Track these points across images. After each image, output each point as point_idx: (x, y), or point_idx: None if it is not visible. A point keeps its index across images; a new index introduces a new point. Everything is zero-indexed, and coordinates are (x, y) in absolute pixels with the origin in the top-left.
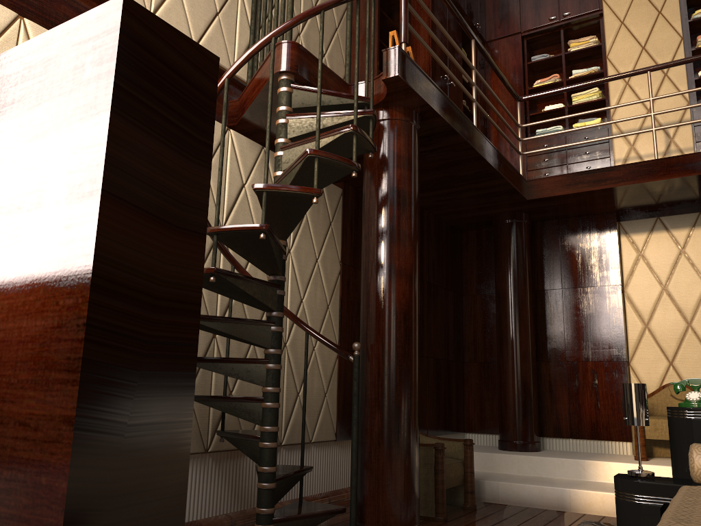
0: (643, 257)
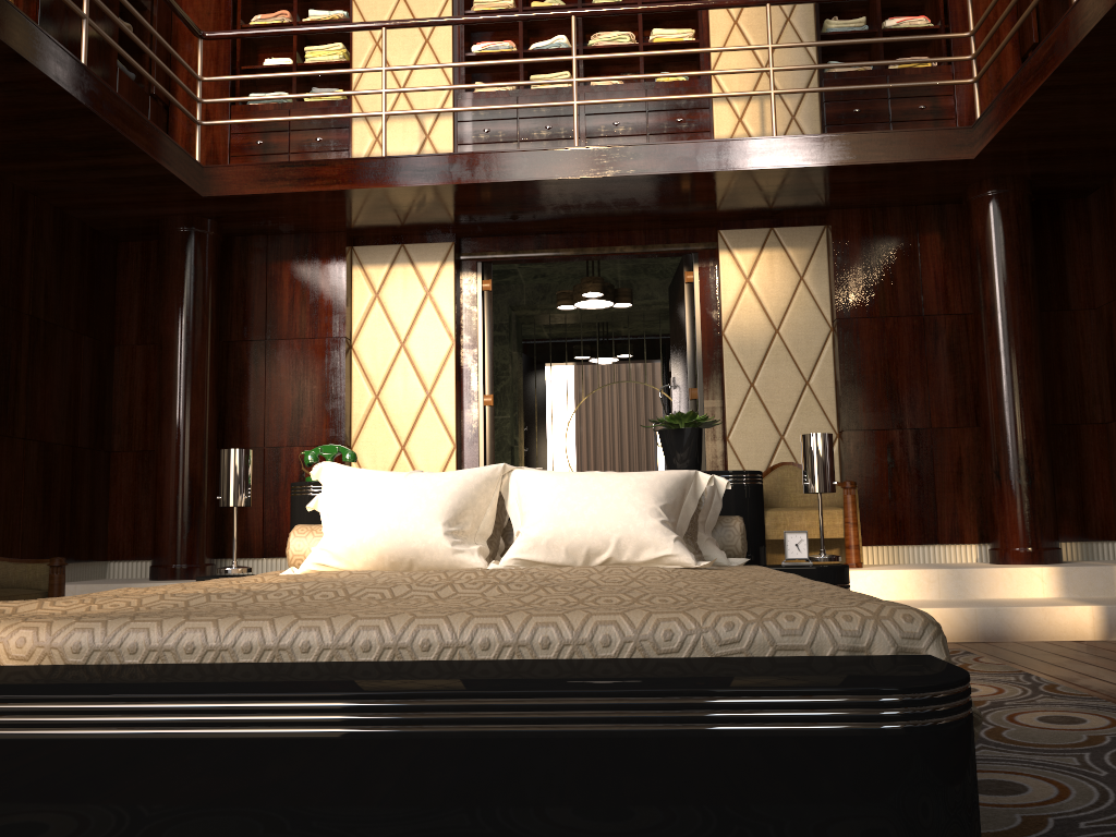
0: (380, 300)
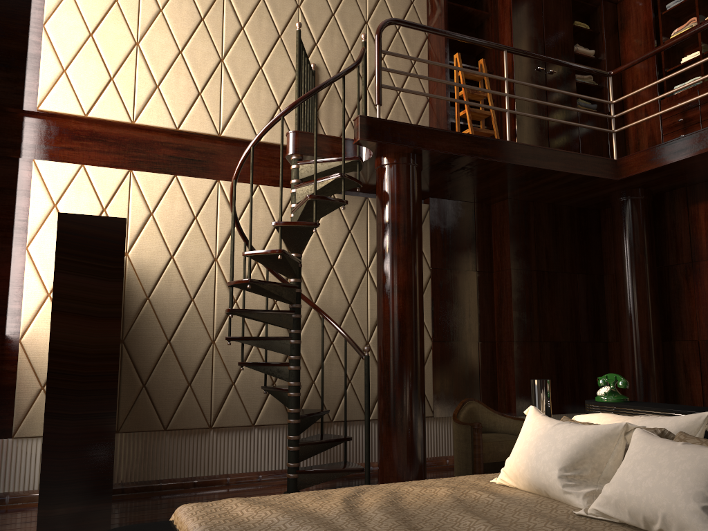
0: None
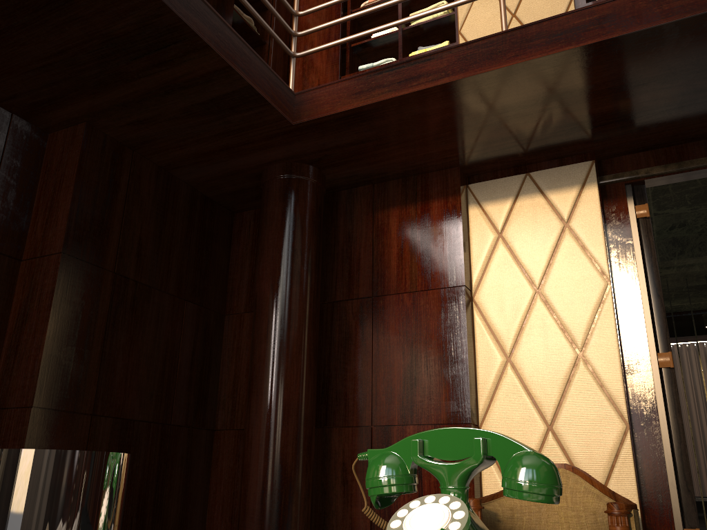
0: (504, 241)
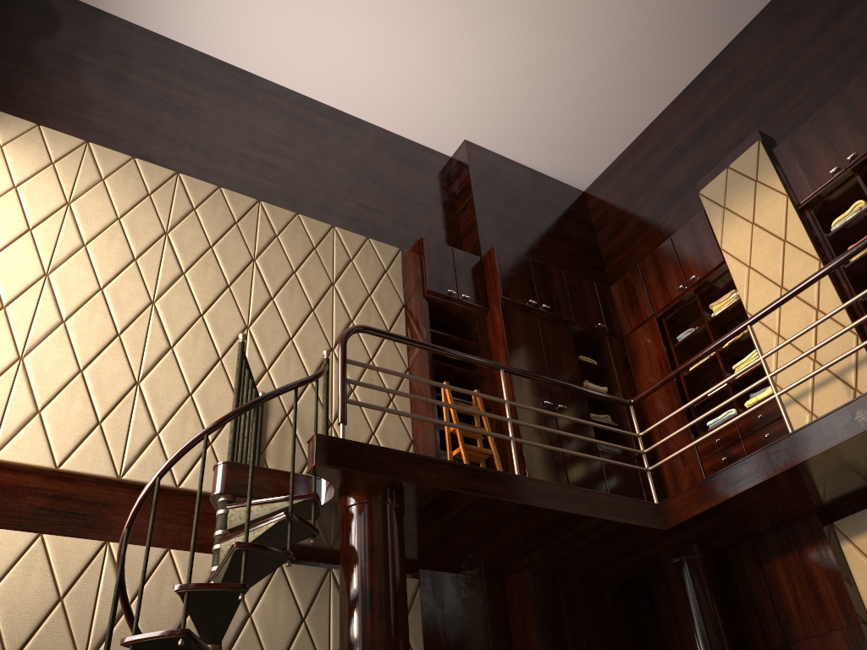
0: None
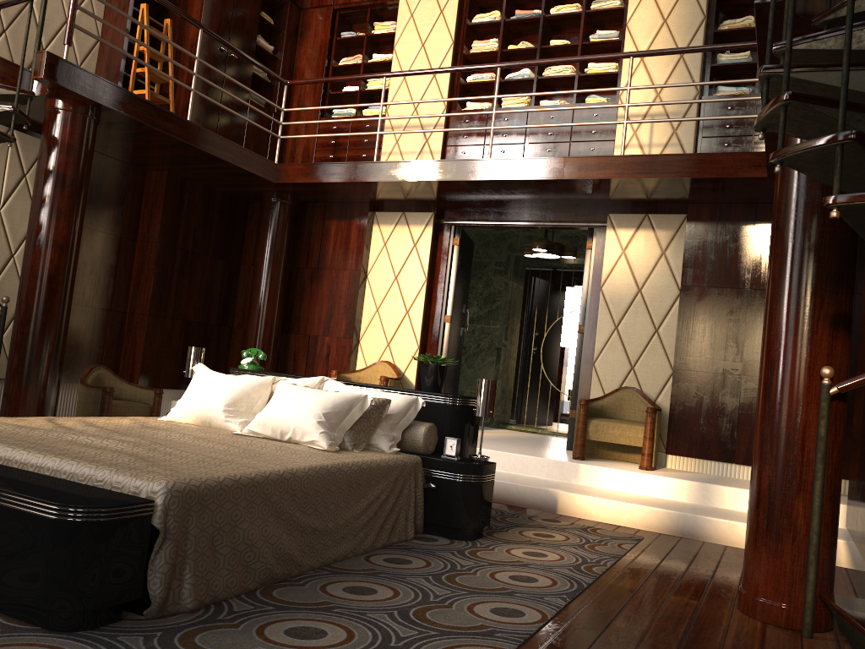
0: (386, 248)
